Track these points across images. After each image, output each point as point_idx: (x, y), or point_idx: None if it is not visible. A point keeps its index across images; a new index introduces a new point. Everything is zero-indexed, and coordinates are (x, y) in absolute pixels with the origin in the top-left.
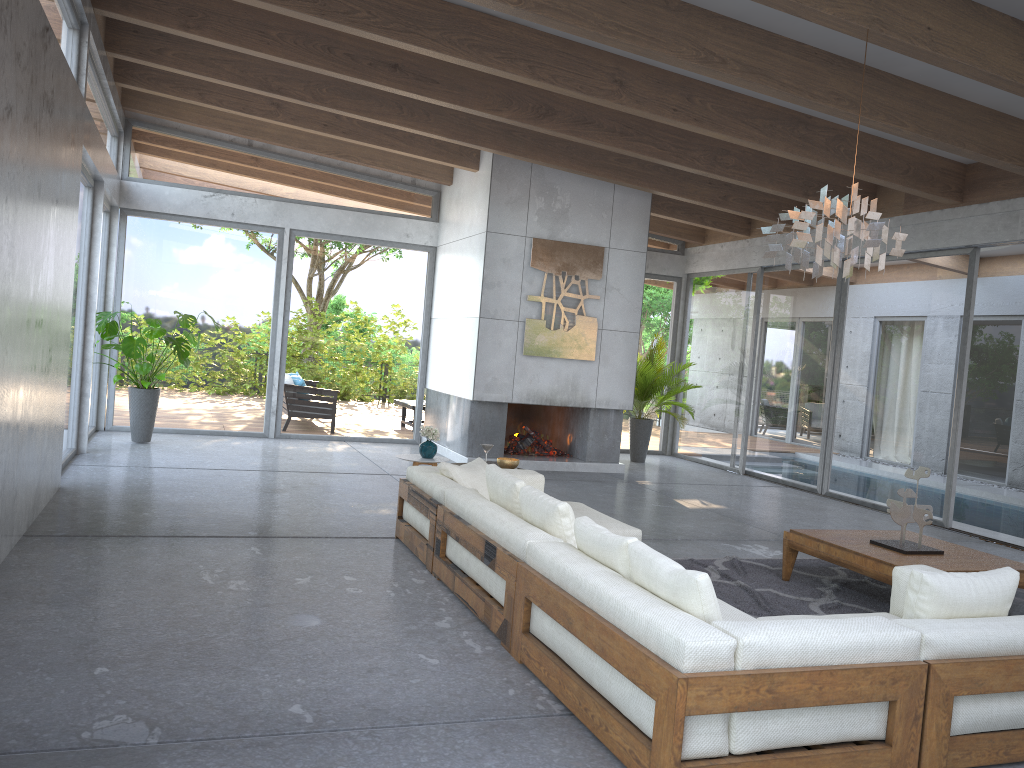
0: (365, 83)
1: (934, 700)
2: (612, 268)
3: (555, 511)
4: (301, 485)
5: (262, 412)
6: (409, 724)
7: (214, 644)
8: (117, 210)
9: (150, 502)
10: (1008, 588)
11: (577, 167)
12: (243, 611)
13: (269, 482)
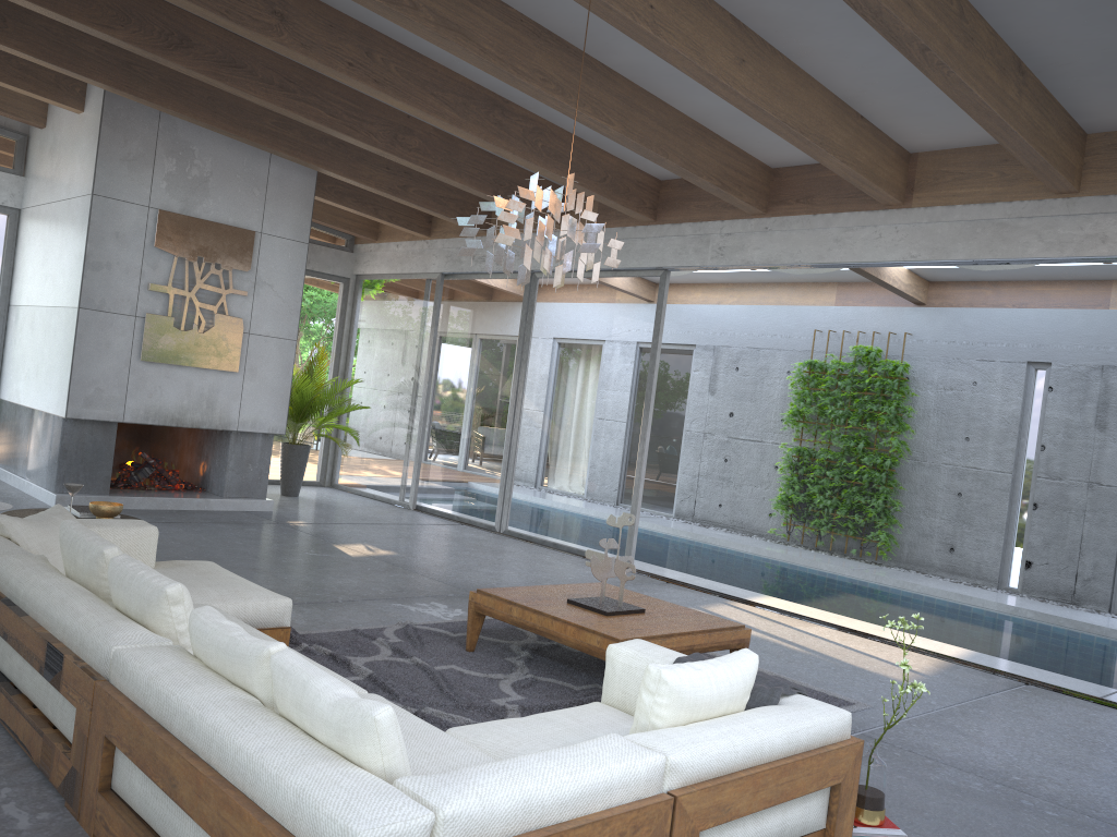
0: None
1: None
2: (265, 258)
3: (162, 597)
4: None
5: None
6: None
7: None
8: None
9: None
10: (749, 677)
11: (222, 125)
12: None
13: None
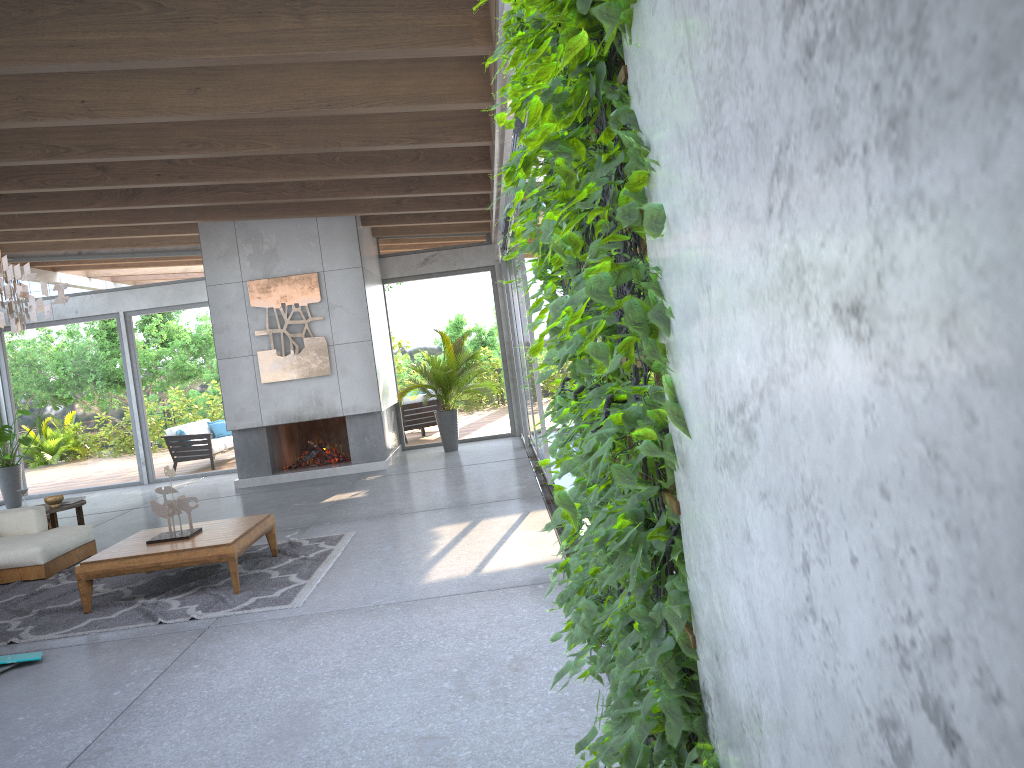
0: None
1: None
2: (331, 288)
3: None
4: None
5: (136, 464)
6: None
7: None
8: None
9: None
10: None
11: (245, 215)
12: None
13: None
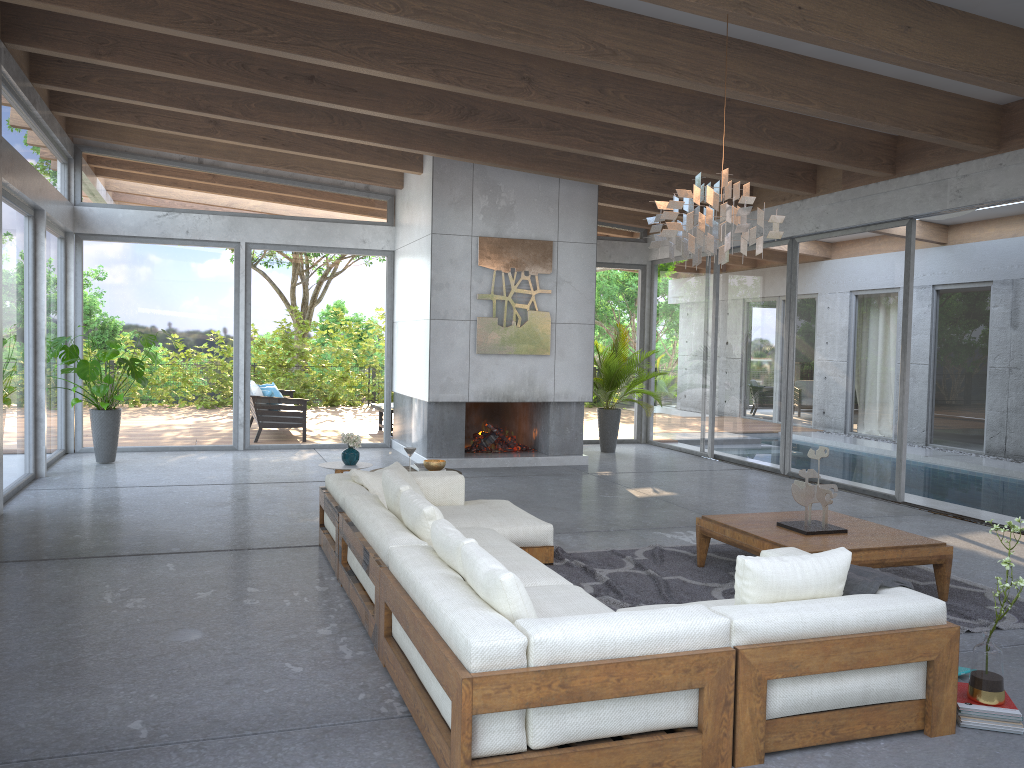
0: (283, 97)
1: (745, 685)
2: (562, 261)
3: (421, 515)
4: (248, 497)
5: (230, 425)
6: (243, 734)
7: (84, 664)
8: (72, 236)
9: (86, 523)
10: (838, 569)
11: (515, 164)
12: (129, 629)
13: (217, 496)
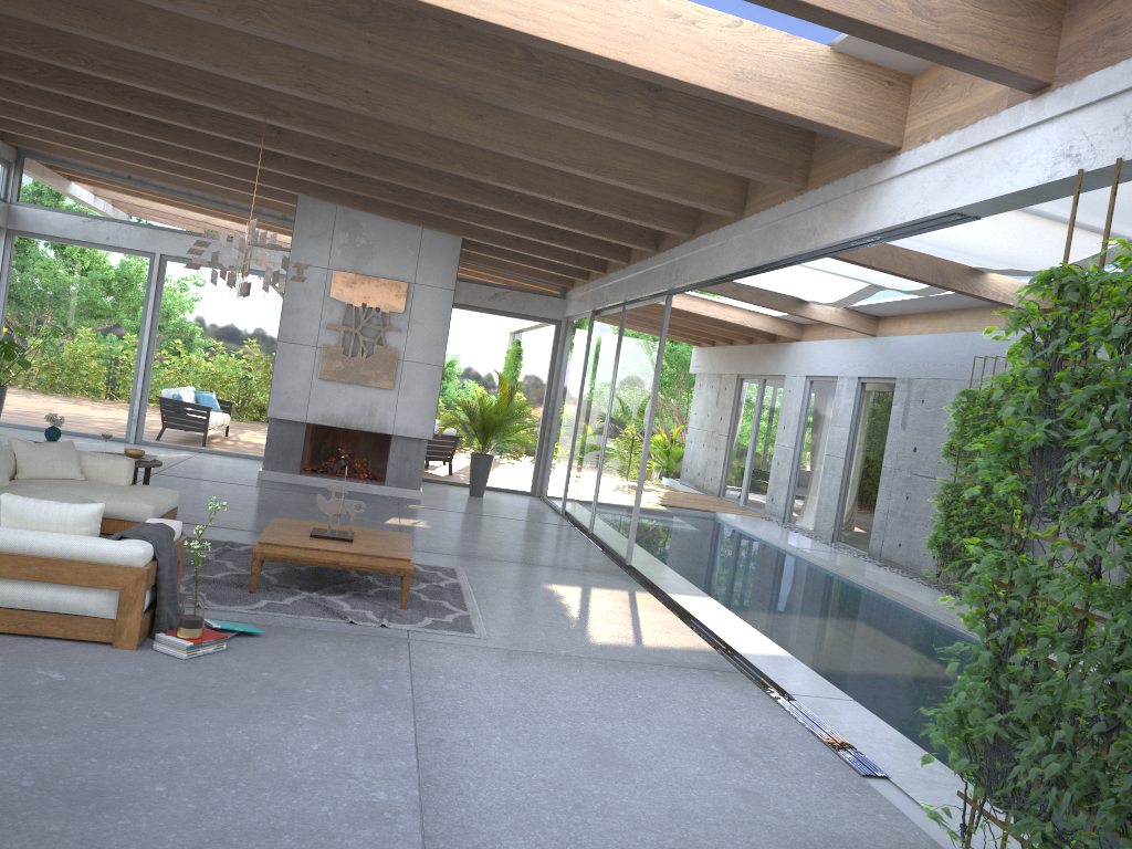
0: (104, 126)
1: None
2: (417, 303)
3: None
4: None
5: (126, 419)
6: None
7: None
8: (4, 230)
9: None
10: (80, 515)
11: (360, 205)
12: None
13: None
